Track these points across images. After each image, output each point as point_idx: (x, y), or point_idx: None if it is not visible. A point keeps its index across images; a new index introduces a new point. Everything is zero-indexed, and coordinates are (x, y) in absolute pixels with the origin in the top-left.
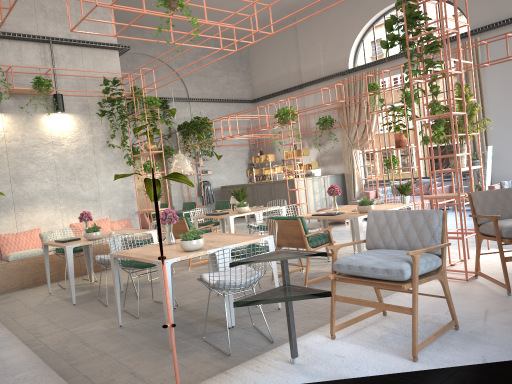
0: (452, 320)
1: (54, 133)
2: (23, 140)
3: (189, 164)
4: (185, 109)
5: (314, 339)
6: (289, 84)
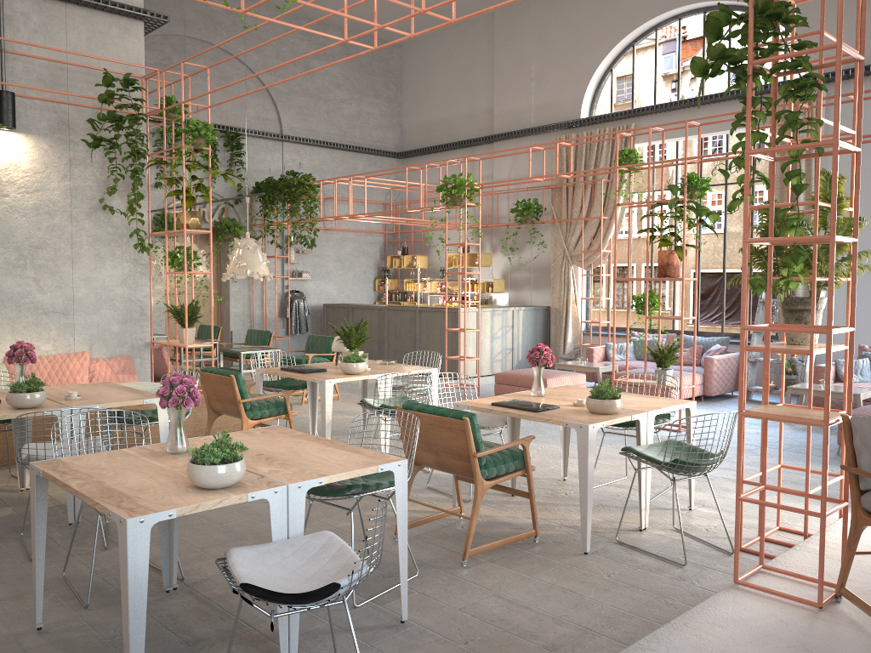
0: None
1: None
2: None
3: (264, 260)
4: (273, 154)
5: None
6: (469, 133)
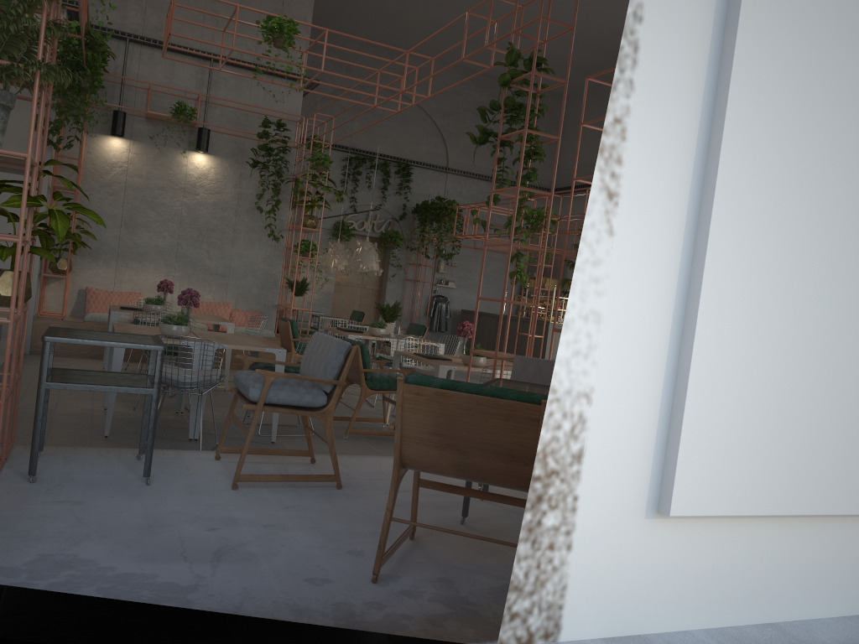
0: (332, 474)
1: (189, 178)
2: (149, 178)
3: (376, 259)
4: (437, 182)
5: (202, 455)
6: None
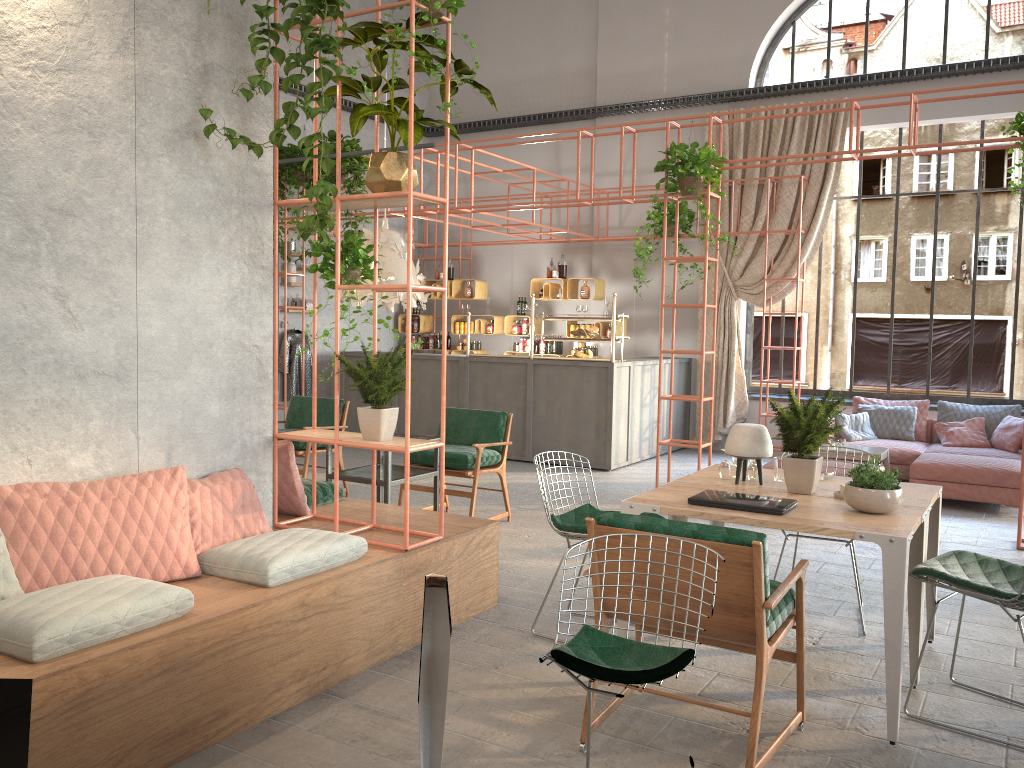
0: None
1: None
2: None
3: (416, 273)
4: None
5: None
6: (552, 104)
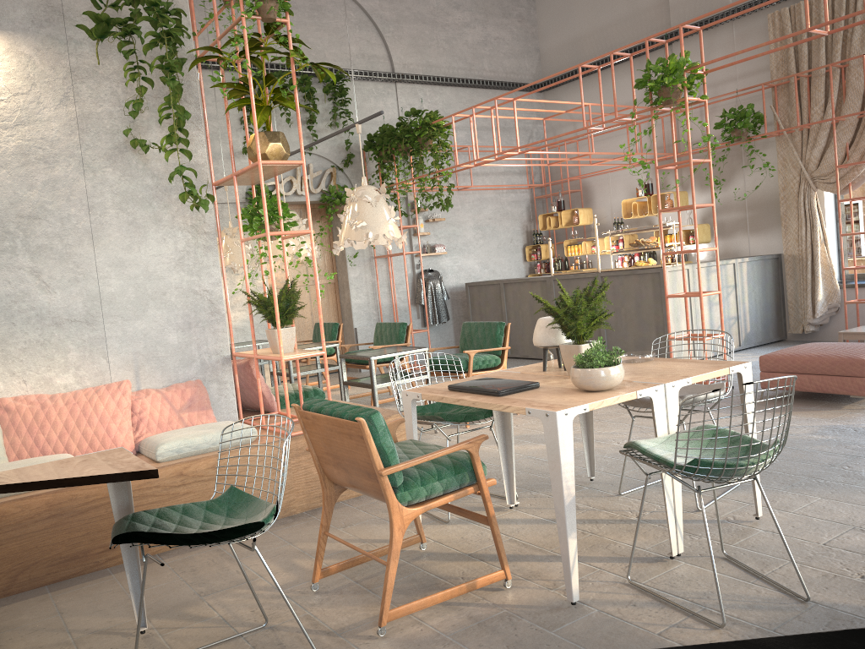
0: None
1: None
2: None
3: (392, 217)
4: (385, 100)
5: None
6: (635, 39)
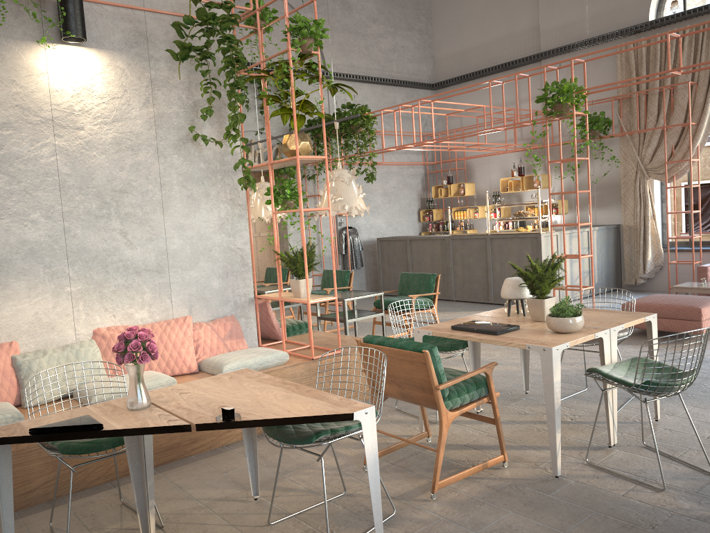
0: None
1: (58, 97)
2: None
3: (360, 193)
4: (318, 92)
5: None
6: (511, 55)
